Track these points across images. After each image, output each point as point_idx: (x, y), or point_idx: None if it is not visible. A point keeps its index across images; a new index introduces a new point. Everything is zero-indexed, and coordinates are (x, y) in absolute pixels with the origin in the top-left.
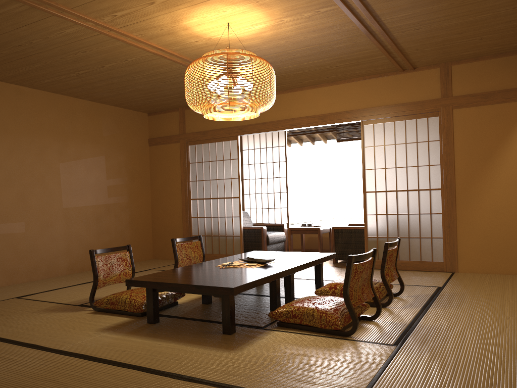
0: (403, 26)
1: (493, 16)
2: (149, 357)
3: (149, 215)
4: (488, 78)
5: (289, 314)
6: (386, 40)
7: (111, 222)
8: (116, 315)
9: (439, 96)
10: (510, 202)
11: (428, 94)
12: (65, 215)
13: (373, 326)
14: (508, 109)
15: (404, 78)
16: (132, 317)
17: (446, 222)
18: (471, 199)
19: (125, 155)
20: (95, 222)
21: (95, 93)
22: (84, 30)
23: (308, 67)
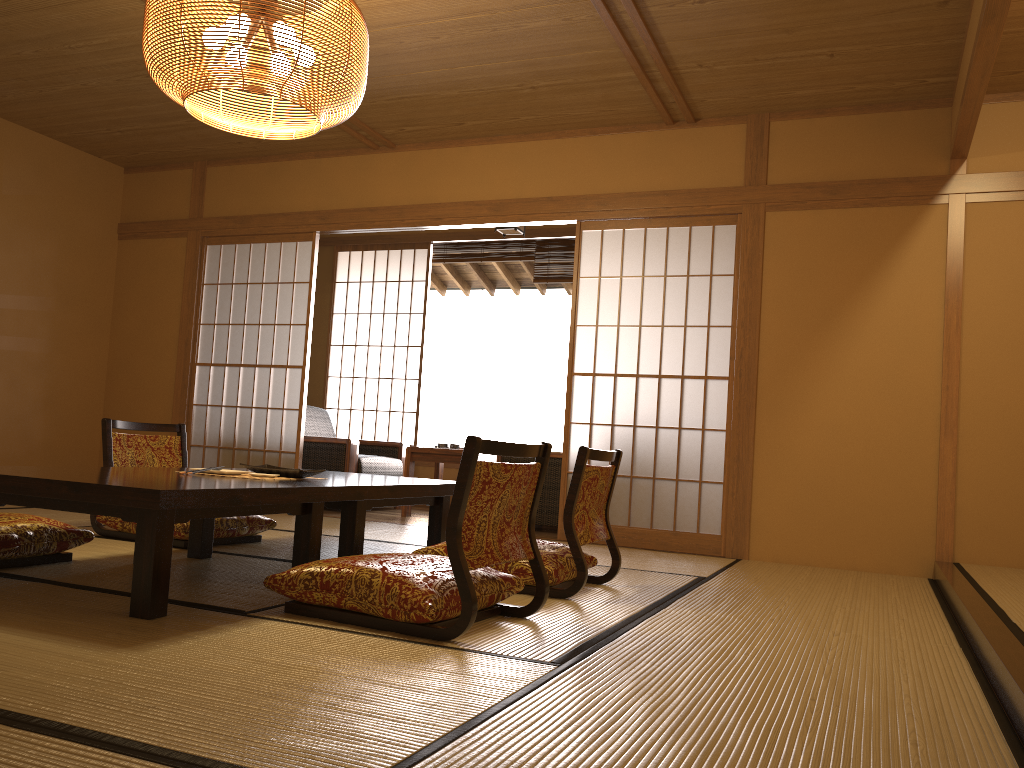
0: None
1: None
2: None
3: (100, 394)
4: (842, 153)
5: (314, 581)
6: (634, 22)
7: None
8: None
9: (741, 183)
10: (866, 416)
11: (720, 177)
12: None
13: (522, 627)
14: (876, 220)
15: (673, 138)
16: None
17: (733, 448)
18: (788, 403)
19: (56, 248)
20: None
21: None
22: None
23: (470, 80)
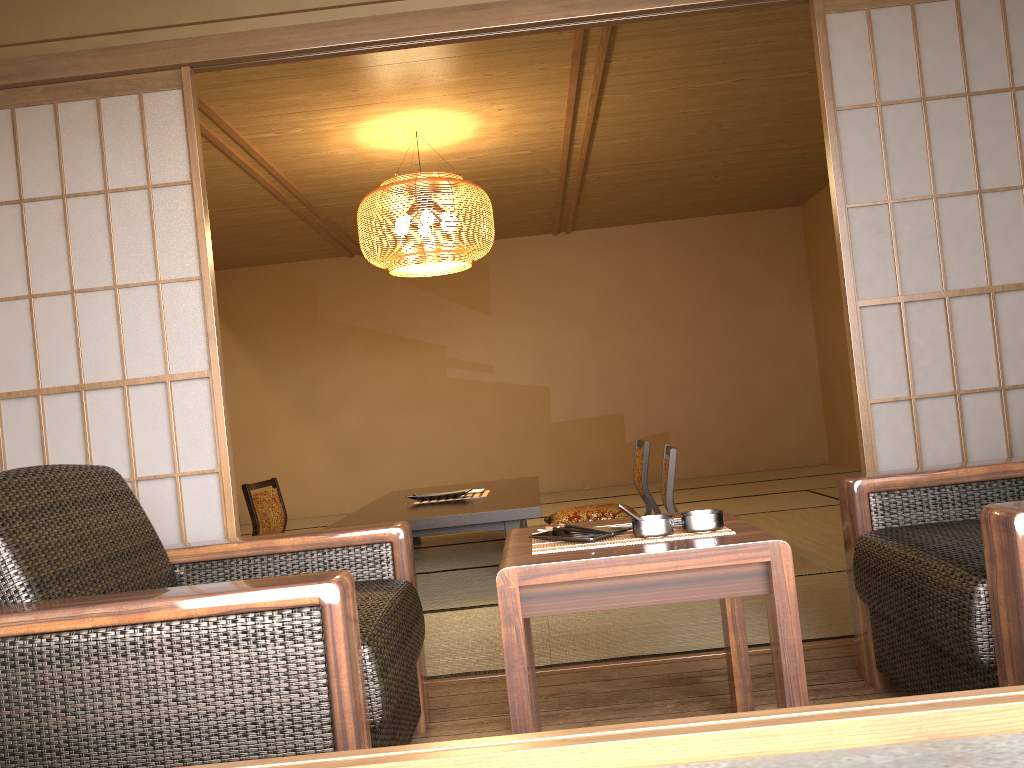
0: None
1: None
2: None
3: None
4: None
5: None
6: None
7: None
8: None
9: None
10: None
11: None
12: None
13: None
14: None
15: None
16: None
17: None
18: None
19: None
20: None
21: None
22: (602, 140)
23: None
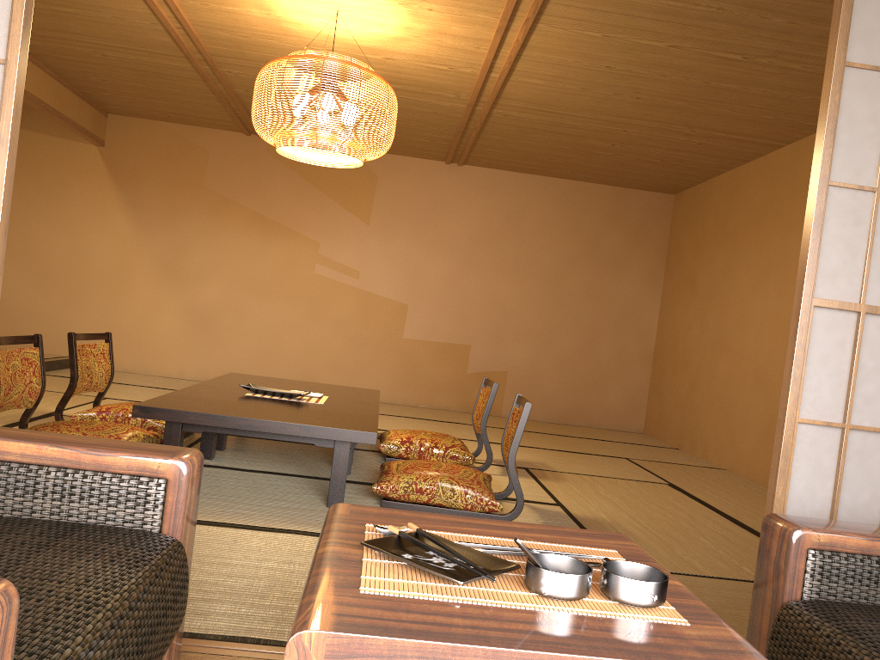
0: None
1: None
2: None
3: None
4: None
5: None
6: None
7: None
8: None
9: None
10: None
11: None
12: None
13: None
14: None
15: None
16: None
17: None
18: None
19: None
20: None
21: None
22: (521, 75)
23: None
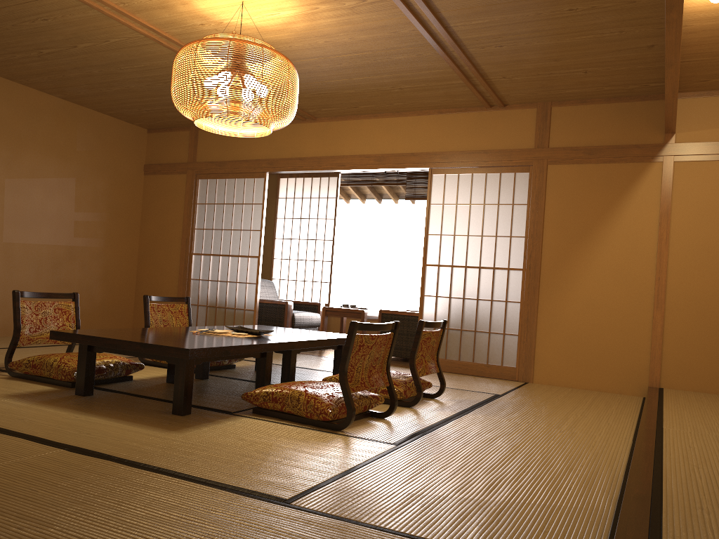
0: (480, 39)
1: (595, 41)
2: (51, 428)
3: (133, 271)
4: (596, 128)
5: (268, 397)
6: (460, 56)
7: (74, 272)
8: (38, 383)
9: (532, 146)
10: (607, 295)
11: (519, 142)
12: (6, 253)
13: (381, 424)
14: (617, 171)
15: (490, 116)
16: (58, 386)
17: (524, 314)
18: (559, 286)
19: (107, 182)
20: (50, 268)
21: (69, 88)
22: None
23: (361, 85)
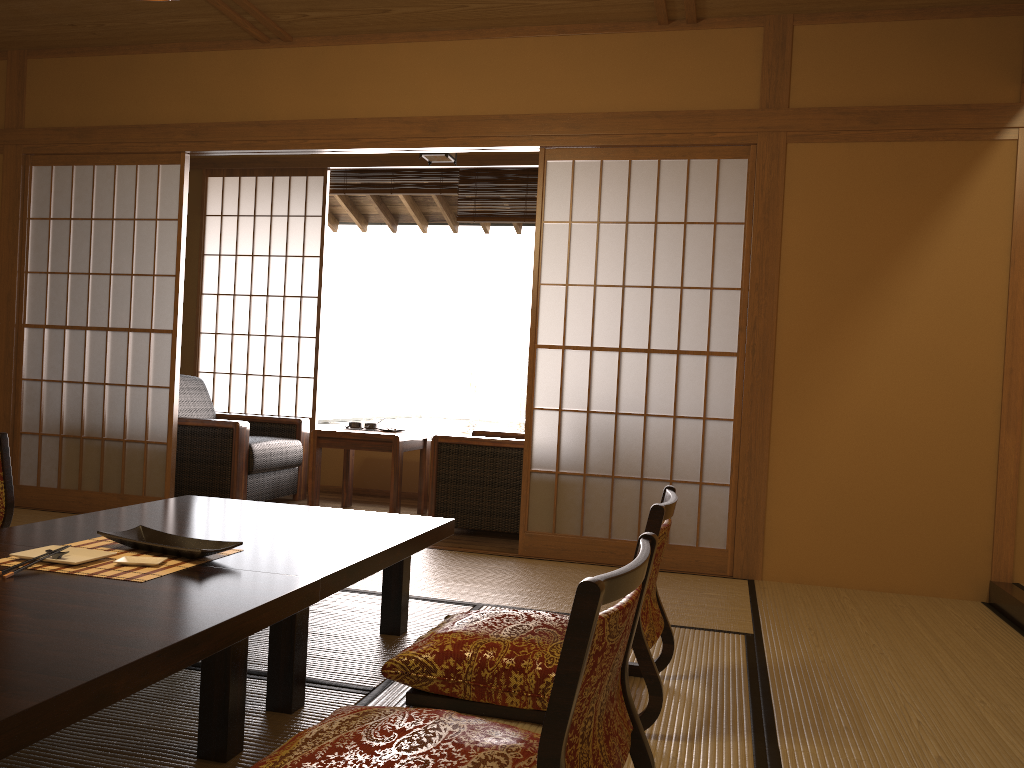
0: None
1: None
2: None
3: None
4: (886, 70)
5: None
6: None
7: None
8: None
9: (755, 105)
10: (910, 404)
11: (728, 96)
12: None
13: None
14: (927, 159)
15: (667, 42)
16: None
17: (744, 443)
18: (814, 387)
19: None
20: None
21: None
22: None
23: None
